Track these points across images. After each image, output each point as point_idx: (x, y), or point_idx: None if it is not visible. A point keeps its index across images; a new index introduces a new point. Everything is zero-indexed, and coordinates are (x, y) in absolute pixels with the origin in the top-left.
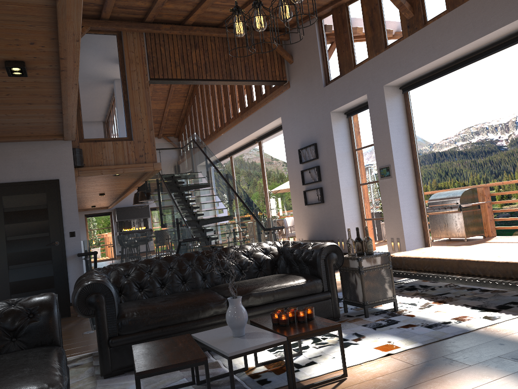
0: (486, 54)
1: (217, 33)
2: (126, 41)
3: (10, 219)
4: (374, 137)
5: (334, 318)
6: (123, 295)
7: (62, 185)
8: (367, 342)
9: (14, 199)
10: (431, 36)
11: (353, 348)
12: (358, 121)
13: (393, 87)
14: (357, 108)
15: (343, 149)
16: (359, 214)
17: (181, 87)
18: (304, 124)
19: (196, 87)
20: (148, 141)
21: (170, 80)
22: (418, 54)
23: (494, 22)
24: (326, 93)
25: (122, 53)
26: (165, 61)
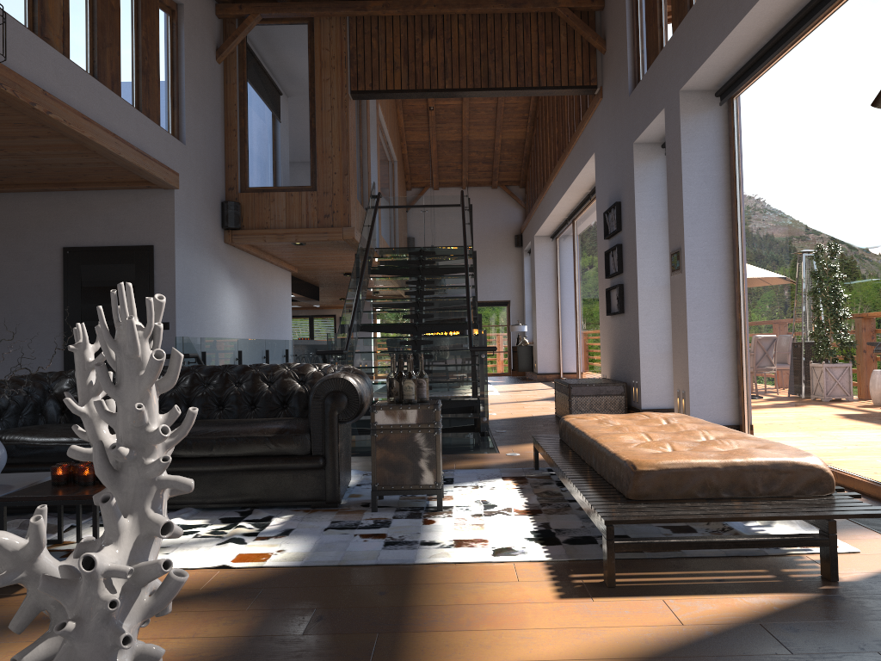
0: (813, 16)
1: (463, 7)
2: (318, 33)
3: (89, 297)
4: (668, 192)
5: (326, 503)
6: (66, 414)
7: (158, 254)
8: (261, 544)
9: (95, 270)
10: None
11: (220, 548)
12: None
13: (704, 94)
14: None
15: (653, 215)
16: None
17: (517, 102)
18: (612, 166)
19: (538, 102)
20: (339, 192)
21: (382, 92)
22: (712, 25)
23: None
24: (630, 108)
25: (313, 53)
26: (377, 61)
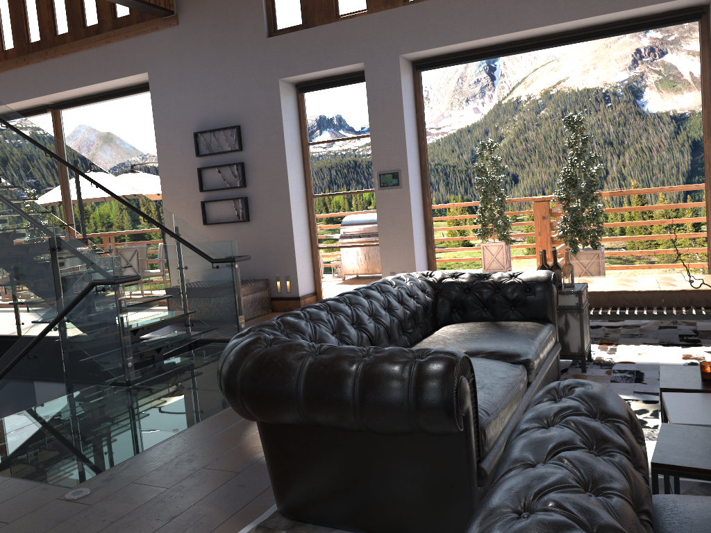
0: (559, 43)
1: None
2: None
3: None
4: (372, 127)
5: (558, 379)
6: None
7: None
8: None
9: None
10: (496, 2)
11: None
12: (317, 102)
13: (406, 61)
14: (326, 82)
15: (292, 141)
16: (309, 240)
17: None
18: (212, 92)
19: None
20: None
21: None
22: (469, 22)
23: (596, 5)
24: (271, 49)
25: None
26: None
